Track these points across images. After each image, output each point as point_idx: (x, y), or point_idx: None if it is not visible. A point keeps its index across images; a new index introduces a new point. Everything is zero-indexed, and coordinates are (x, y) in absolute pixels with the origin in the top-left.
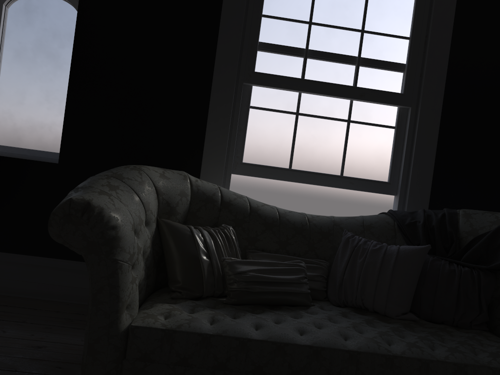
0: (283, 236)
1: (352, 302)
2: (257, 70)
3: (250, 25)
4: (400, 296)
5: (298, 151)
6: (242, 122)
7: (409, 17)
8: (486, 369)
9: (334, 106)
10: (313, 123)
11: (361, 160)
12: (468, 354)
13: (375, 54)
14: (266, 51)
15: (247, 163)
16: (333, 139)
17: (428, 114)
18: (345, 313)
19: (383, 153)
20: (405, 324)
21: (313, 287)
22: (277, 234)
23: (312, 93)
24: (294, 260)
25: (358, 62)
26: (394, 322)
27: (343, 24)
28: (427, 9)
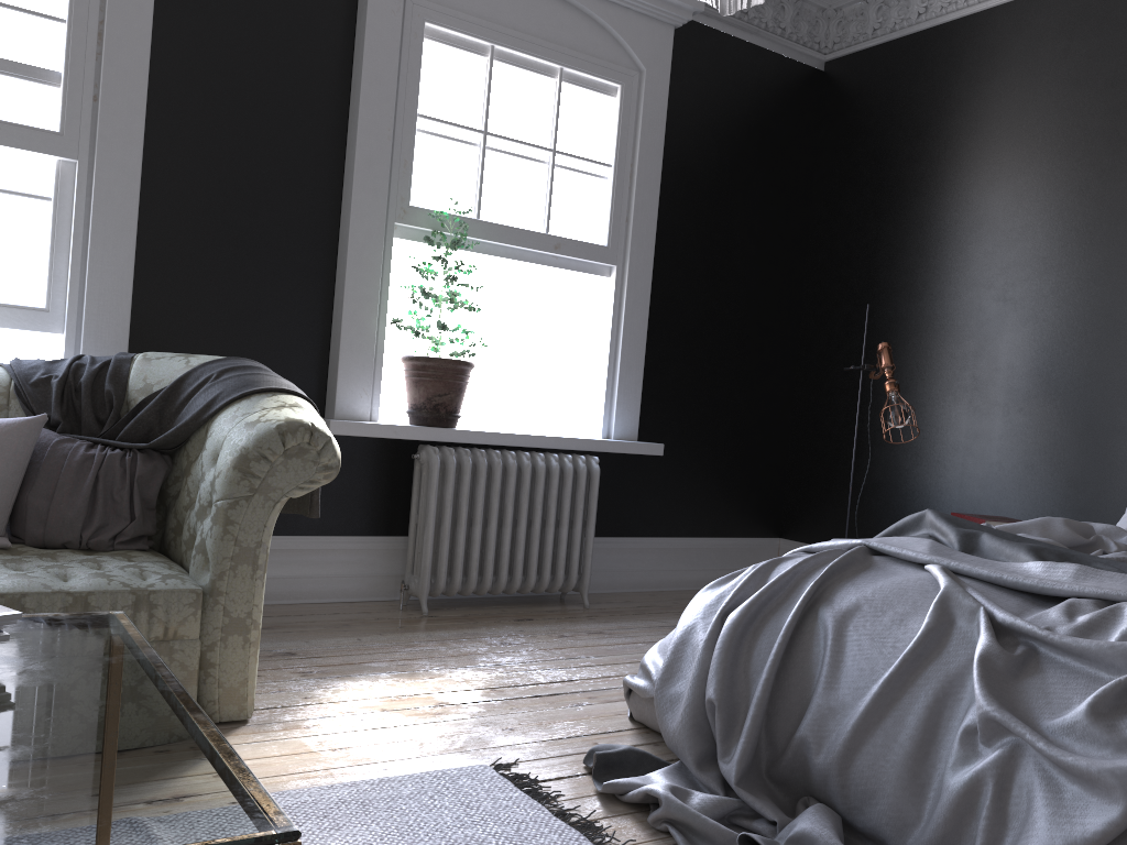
0: None
1: None
2: None
3: None
4: None
5: None
6: None
7: None
8: (63, 596)
9: None
10: None
11: None
12: (43, 579)
13: None
14: None
15: None
16: None
17: (114, 178)
18: None
19: (29, 249)
20: None
21: None
22: None
23: None
24: None
25: None
26: None
27: None
28: None
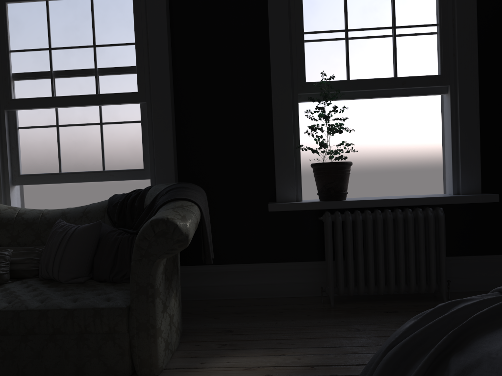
0: (16, 231)
1: (44, 275)
2: (15, 97)
3: (0, 62)
4: (70, 265)
5: (64, 157)
6: (13, 142)
7: (132, 25)
8: (63, 311)
9: (87, 113)
10: (72, 131)
11: (118, 154)
12: (61, 302)
13: (109, 63)
14: (19, 80)
15: (24, 175)
16: (91, 141)
17: (160, 106)
18: (28, 285)
19: (135, 145)
20: (61, 287)
21: (21, 269)
22: (10, 230)
23: (63, 107)
24: (15, 249)
25: (95, 73)
26: (60, 286)
27: (77, 44)
28: (144, 15)
